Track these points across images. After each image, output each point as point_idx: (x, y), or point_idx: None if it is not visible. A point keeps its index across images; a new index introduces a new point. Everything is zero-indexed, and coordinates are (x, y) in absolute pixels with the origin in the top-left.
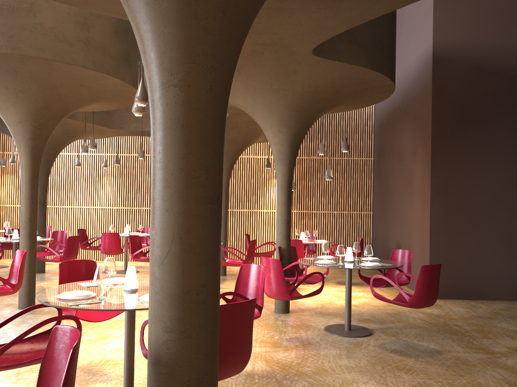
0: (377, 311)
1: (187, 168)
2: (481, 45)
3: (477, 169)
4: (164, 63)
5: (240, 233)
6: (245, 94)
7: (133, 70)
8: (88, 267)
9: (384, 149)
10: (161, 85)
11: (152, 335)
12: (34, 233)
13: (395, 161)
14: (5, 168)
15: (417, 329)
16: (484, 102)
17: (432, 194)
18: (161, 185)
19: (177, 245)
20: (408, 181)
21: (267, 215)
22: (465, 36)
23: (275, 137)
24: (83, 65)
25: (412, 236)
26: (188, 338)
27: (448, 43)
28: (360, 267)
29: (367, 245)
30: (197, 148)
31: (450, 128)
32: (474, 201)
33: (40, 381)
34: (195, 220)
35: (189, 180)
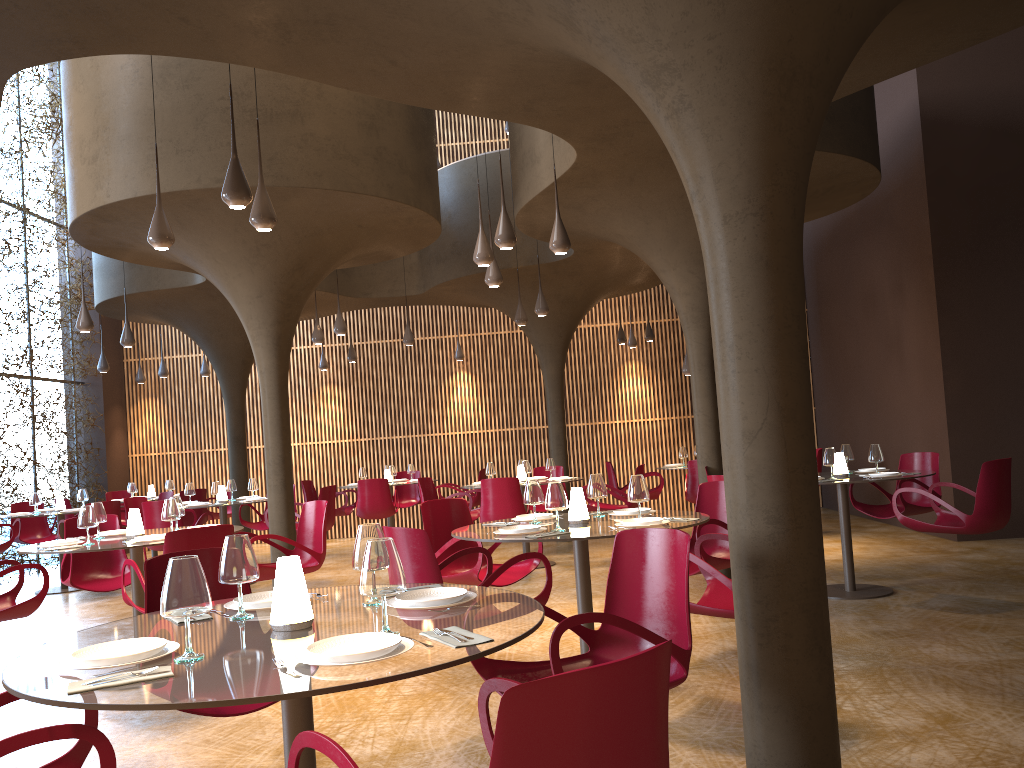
0: (881, 564)
1: (776, 315)
2: (1003, 92)
3: (1019, 307)
4: (738, 188)
5: (577, 466)
6: (632, 216)
7: (435, 193)
8: (455, 511)
9: (830, 290)
10: (734, 216)
11: (746, 532)
12: (290, 480)
13: (858, 309)
14: (143, 386)
15: (966, 581)
16: (1020, 189)
17: (944, 358)
18: (743, 340)
19: (775, 412)
20: (891, 341)
21: (622, 430)
22: (974, 80)
23: (684, 282)
24: (375, 193)
25: (910, 436)
26: (799, 528)
27: (946, 94)
28: (872, 479)
29: (873, 445)
30: (786, 289)
31: (964, 241)
32: (1020, 364)
33: (609, 602)
34: (792, 380)
35: (780, 330)
